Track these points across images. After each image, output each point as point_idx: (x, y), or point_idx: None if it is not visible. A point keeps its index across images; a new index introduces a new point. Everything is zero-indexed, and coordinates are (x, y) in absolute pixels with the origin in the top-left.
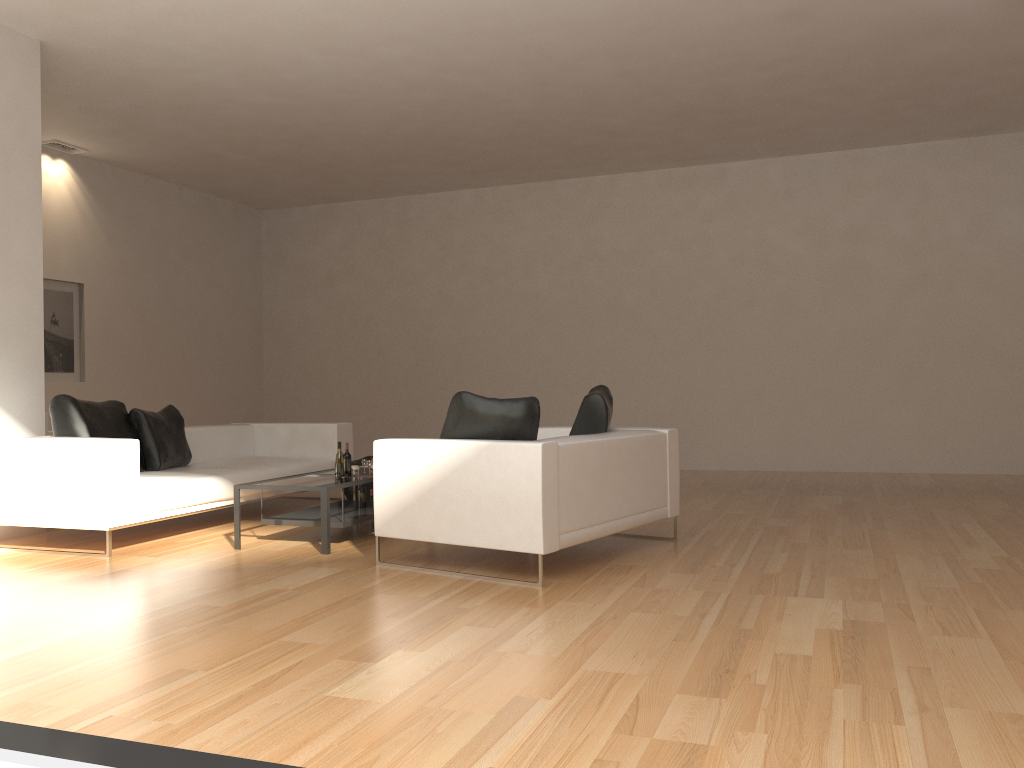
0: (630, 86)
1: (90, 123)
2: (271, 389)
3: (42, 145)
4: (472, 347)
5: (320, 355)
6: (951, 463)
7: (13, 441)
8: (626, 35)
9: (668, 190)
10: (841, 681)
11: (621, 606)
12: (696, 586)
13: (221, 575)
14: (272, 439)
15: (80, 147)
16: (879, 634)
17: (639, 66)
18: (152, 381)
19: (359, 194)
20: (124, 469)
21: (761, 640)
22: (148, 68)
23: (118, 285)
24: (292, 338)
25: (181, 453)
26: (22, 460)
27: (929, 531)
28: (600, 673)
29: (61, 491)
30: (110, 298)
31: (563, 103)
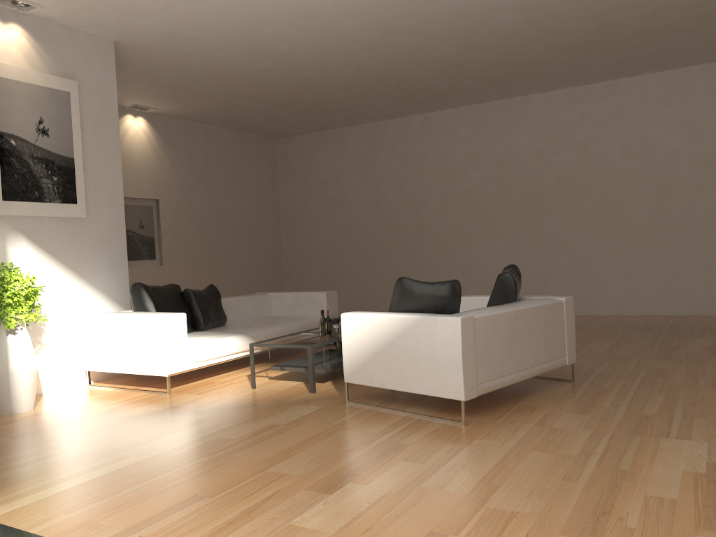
0: (532, 30)
1: (155, 91)
2: (287, 263)
3: (127, 108)
4: (425, 229)
5: (319, 238)
6: None
7: (106, 316)
8: None
9: (568, 104)
10: (701, 527)
11: (523, 445)
12: (585, 426)
13: (238, 411)
14: (282, 303)
15: (151, 107)
16: None
17: (538, 15)
18: (207, 262)
19: (341, 123)
20: (176, 334)
21: (635, 482)
22: (186, 51)
23: (181, 199)
24: (300, 227)
25: (219, 317)
26: (112, 328)
27: None
28: (499, 511)
29: (137, 349)
30: (177, 208)
31: (482, 47)
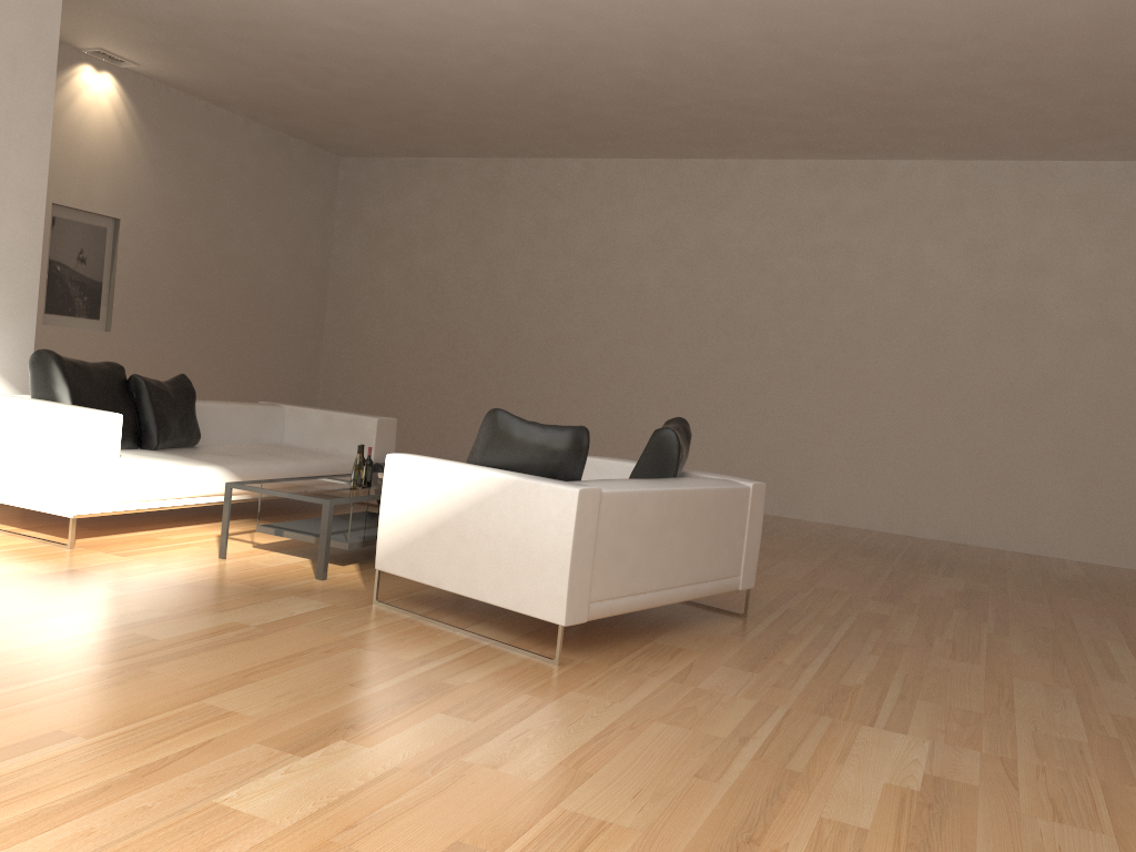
0: (774, 53)
1: (137, 32)
2: (329, 363)
3: (86, 53)
4: (559, 344)
5: (387, 331)
6: (1107, 553)
7: None
8: None
9: (811, 185)
10: None
11: (645, 710)
12: (750, 692)
13: (184, 593)
14: (303, 426)
15: (129, 60)
16: (967, 806)
17: (786, 28)
18: (190, 339)
19: (451, 150)
20: (100, 448)
21: (808, 793)
22: None
23: (161, 225)
24: (358, 308)
25: (187, 432)
26: None
27: (1063, 647)
28: (581, 818)
29: (25, 464)
30: (150, 239)
31: (691, 66)
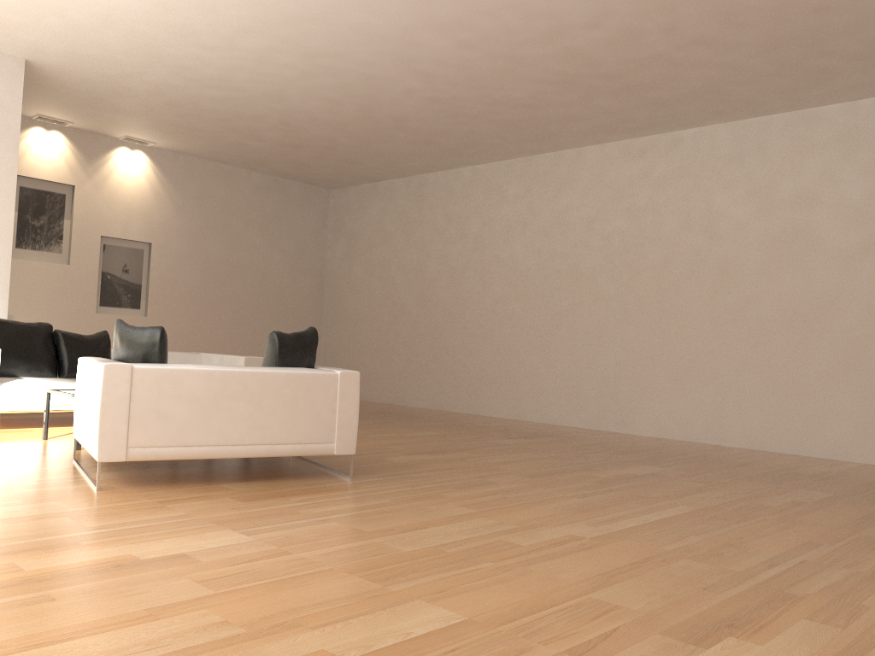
0: (485, 57)
1: (130, 121)
2: (326, 334)
3: (122, 140)
4: (462, 306)
5: (358, 308)
6: None
7: None
8: (418, 7)
9: (626, 160)
10: None
11: (80, 512)
12: (199, 509)
13: None
14: None
15: (148, 141)
16: (152, 568)
17: (468, 36)
18: (209, 320)
19: (385, 173)
20: None
21: (49, 553)
22: (111, 74)
23: (183, 245)
24: (342, 293)
25: None
26: None
27: (614, 506)
28: None
29: None
30: (175, 255)
31: (446, 79)
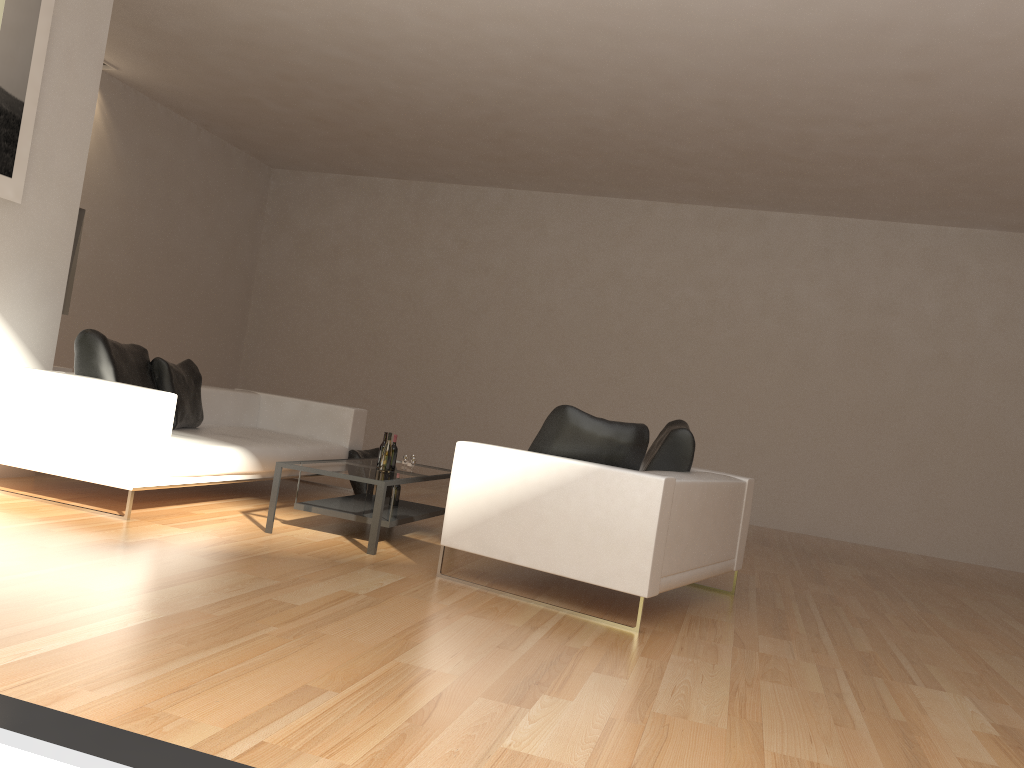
0: (719, 116)
1: (135, 40)
2: (250, 356)
3: None
4: (474, 349)
5: (310, 330)
6: (940, 548)
7: (32, 372)
8: (745, 63)
9: (704, 227)
10: None
11: (743, 670)
12: (801, 656)
13: (271, 563)
14: (279, 413)
15: (111, 63)
16: None
17: (739, 97)
18: (135, 326)
19: (383, 171)
20: (158, 425)
21: (928, 738)
22: None
23: (119, 218)
24: (282, 307)
25: (195, 414)
26: (40, 395)
27: (978, 623)
28: (792, 759)
29: (82, 438)
30: (109, 230)
31: (642, 120)
